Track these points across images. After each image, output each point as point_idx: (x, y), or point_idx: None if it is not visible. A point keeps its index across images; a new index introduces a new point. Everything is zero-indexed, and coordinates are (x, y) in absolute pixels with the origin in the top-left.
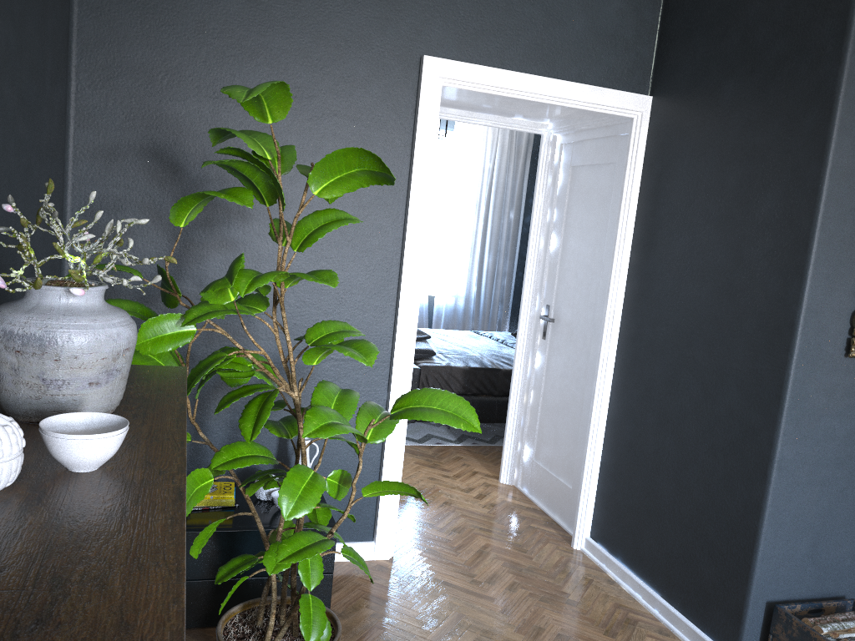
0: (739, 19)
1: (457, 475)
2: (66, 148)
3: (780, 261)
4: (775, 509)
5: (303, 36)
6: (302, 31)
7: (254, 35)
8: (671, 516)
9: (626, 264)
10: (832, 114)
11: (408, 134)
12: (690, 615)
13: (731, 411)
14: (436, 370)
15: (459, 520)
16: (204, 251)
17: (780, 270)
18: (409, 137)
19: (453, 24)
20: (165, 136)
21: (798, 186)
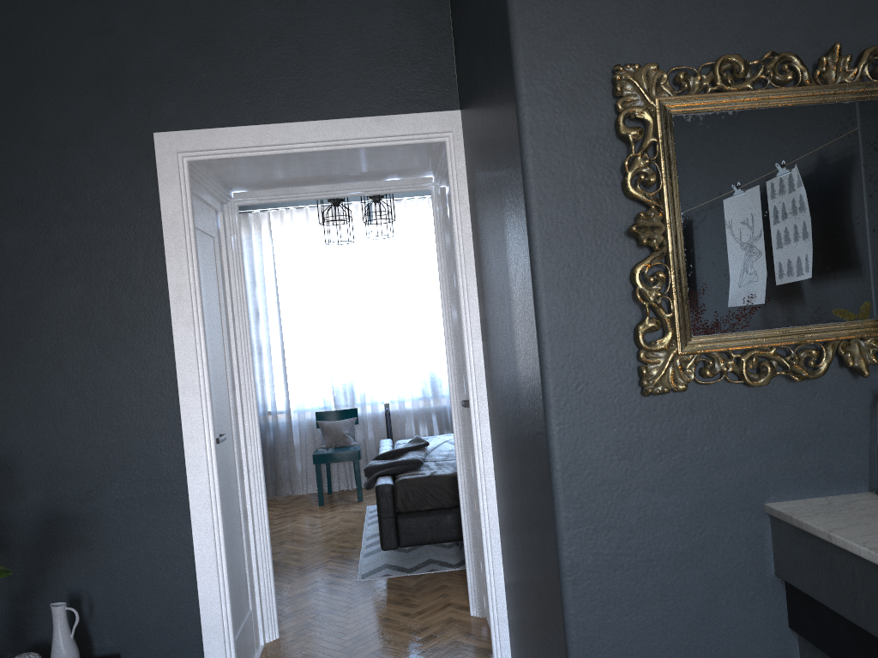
0: None
1: (422, 611)
2: None
3: (522, 275)
4: (585, 648)
5: (16, 146)
6: (15, 141)
7: None
8: None
9: (477, 321)
10: (511, 56)
11: (158, 224)
12: None
13: (535, 500)
14: (417, 483)
15: None
16: None
17: (524, 287)
18: (160, 227)
19: (188, 91)
20: None
21: (514, 166)
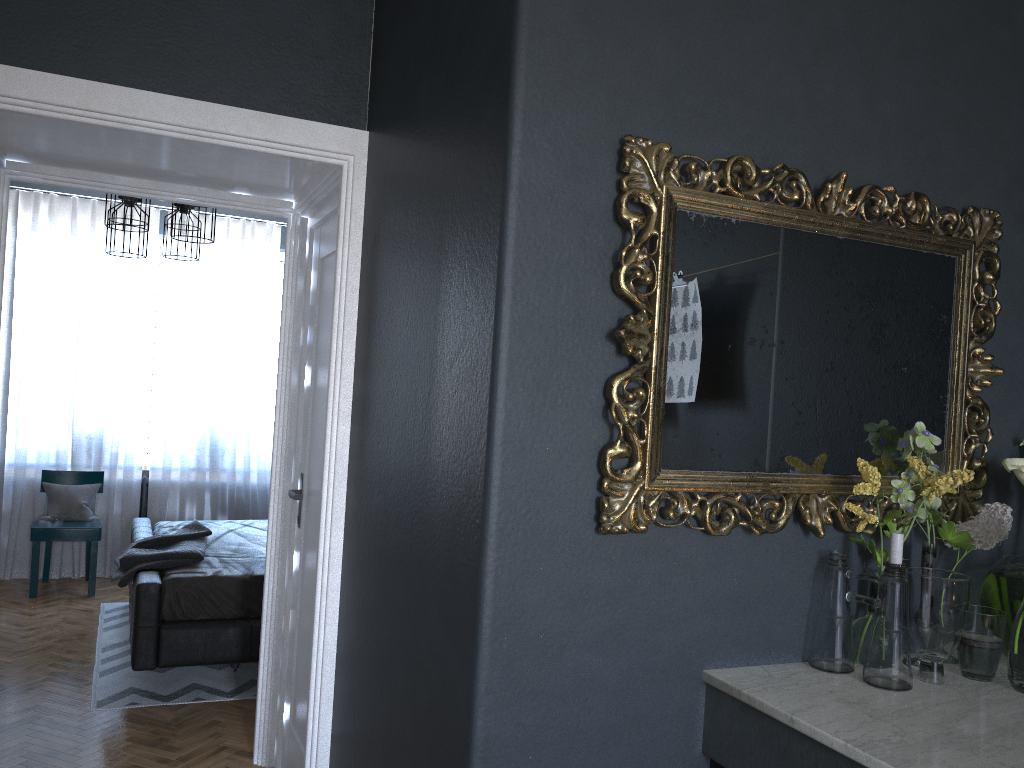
0: None
1: (187, 756)
2: None
3: (470, 363)
4: None
5: None
6: None
7: None
8: None
9: (349, 398)
10: (510, 90)
11: None
12: None
13: (432, 645)
14: (194, 584)
15: None
16: None
17: (470, 378)
18: None
19: None
20: None
21: (483, 226)
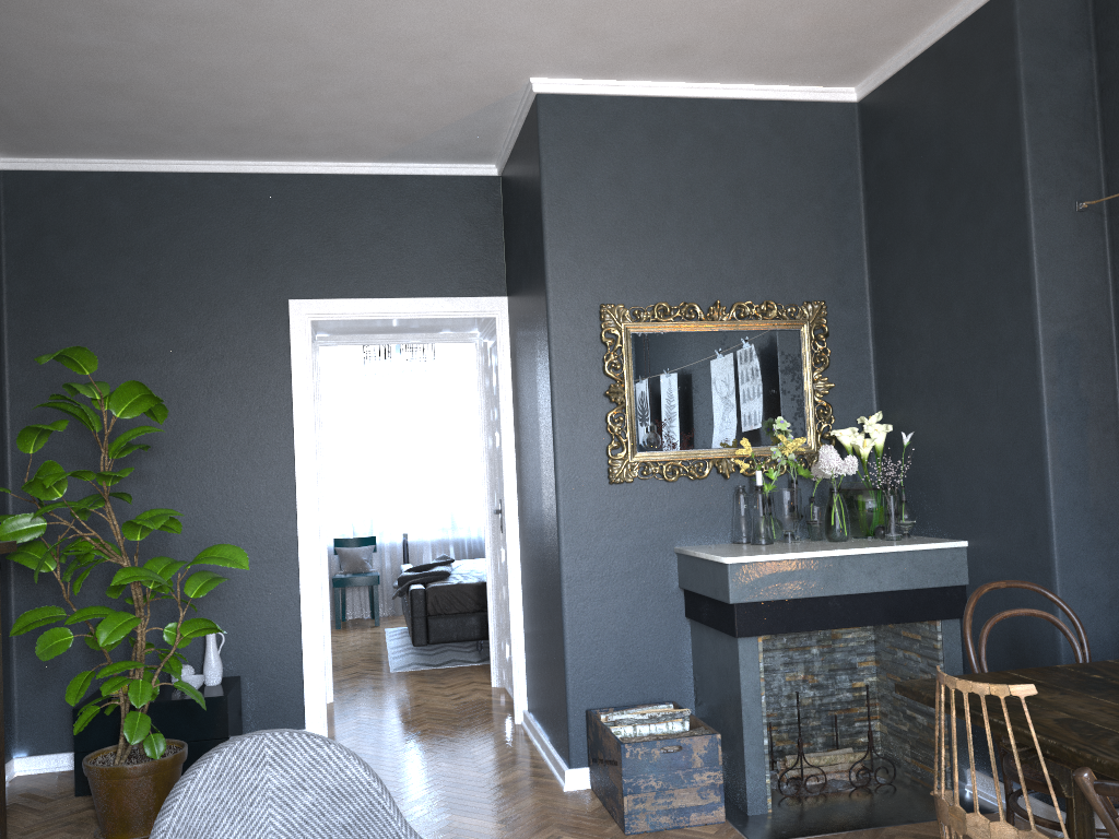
0: (520, 228)
1: (451, 685)
2: (4, 418)
3: (546, 414)
4: (572, 623)
5: (186, 303)
6: (185, 299)
7: (146, 309)
8: (544, 660)
9: (512, 444)
10: (545, 294)
11: (287, 364)
12: (556, 745)
13: (548, 549)
14: (446, 589)
15: (418, 715)
16: (122, 484)
17: (547, 421)
18: (288, 366)
19: (314, 271)
20: (82, 397)
21: (544, 353)
